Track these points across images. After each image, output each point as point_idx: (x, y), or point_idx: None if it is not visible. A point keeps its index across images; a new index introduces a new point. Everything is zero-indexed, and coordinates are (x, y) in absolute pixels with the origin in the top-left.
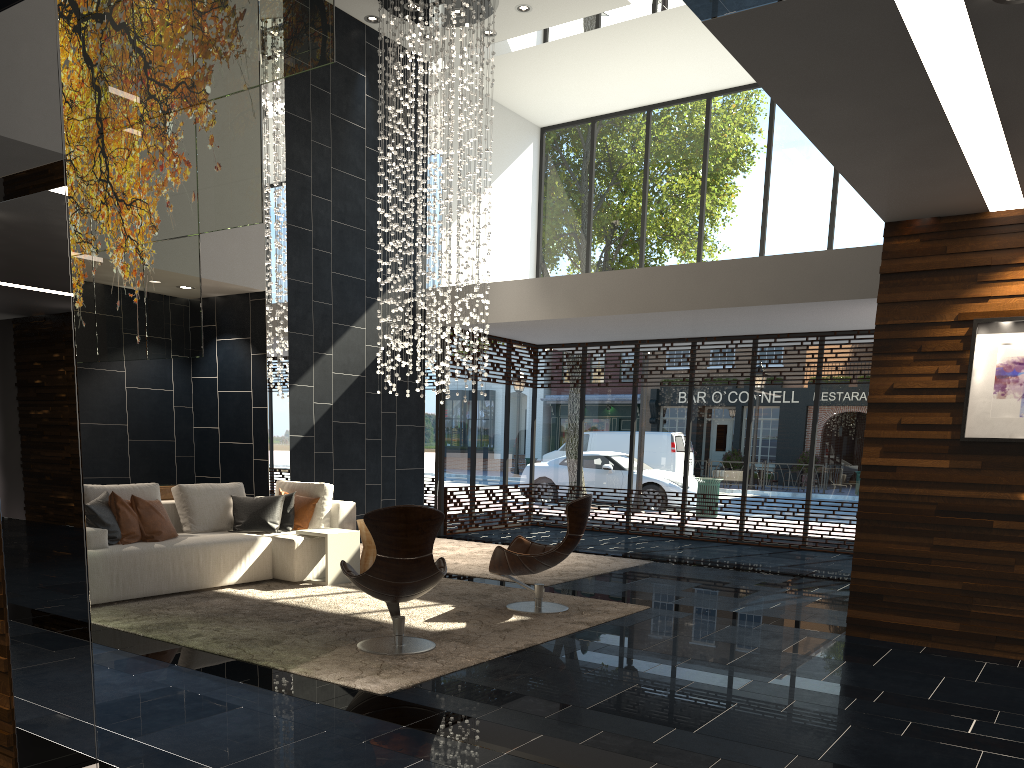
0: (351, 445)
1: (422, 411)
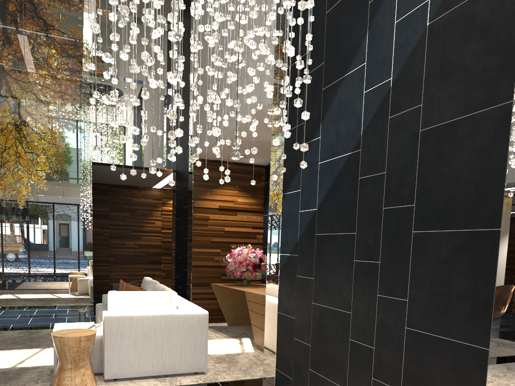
0: (334, 270)
1: (494, 187)
